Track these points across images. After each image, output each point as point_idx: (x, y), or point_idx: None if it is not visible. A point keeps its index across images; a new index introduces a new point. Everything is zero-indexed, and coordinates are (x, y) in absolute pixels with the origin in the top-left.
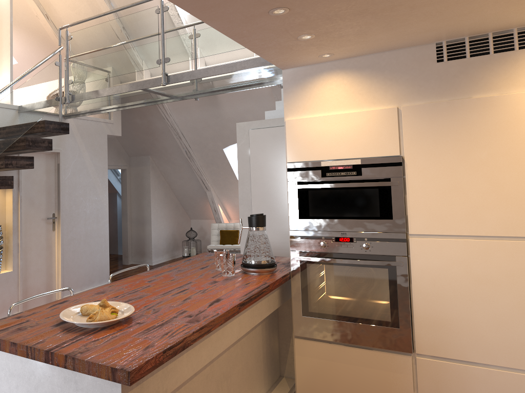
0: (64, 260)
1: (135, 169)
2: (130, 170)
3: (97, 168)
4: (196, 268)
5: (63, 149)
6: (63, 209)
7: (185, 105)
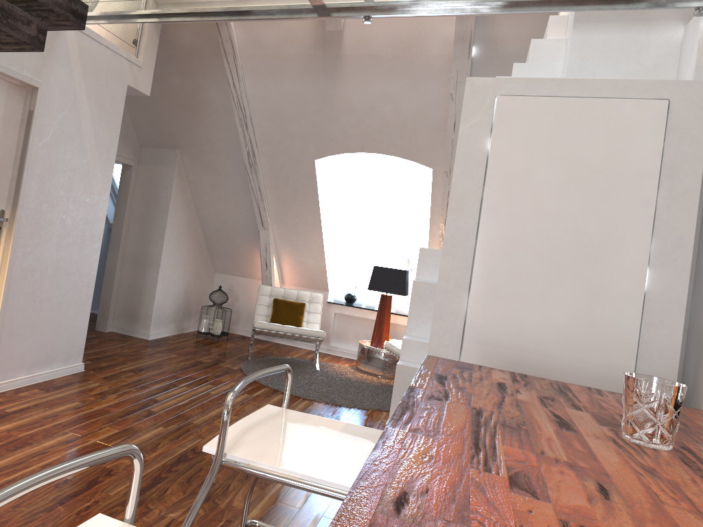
0: (7, 309)
1: (147, 169)
2: (139, 169)
3: (99, 142)
4: (548, 425)
5: (46, 85)
6: (23, 205)
7: (275, 64)
